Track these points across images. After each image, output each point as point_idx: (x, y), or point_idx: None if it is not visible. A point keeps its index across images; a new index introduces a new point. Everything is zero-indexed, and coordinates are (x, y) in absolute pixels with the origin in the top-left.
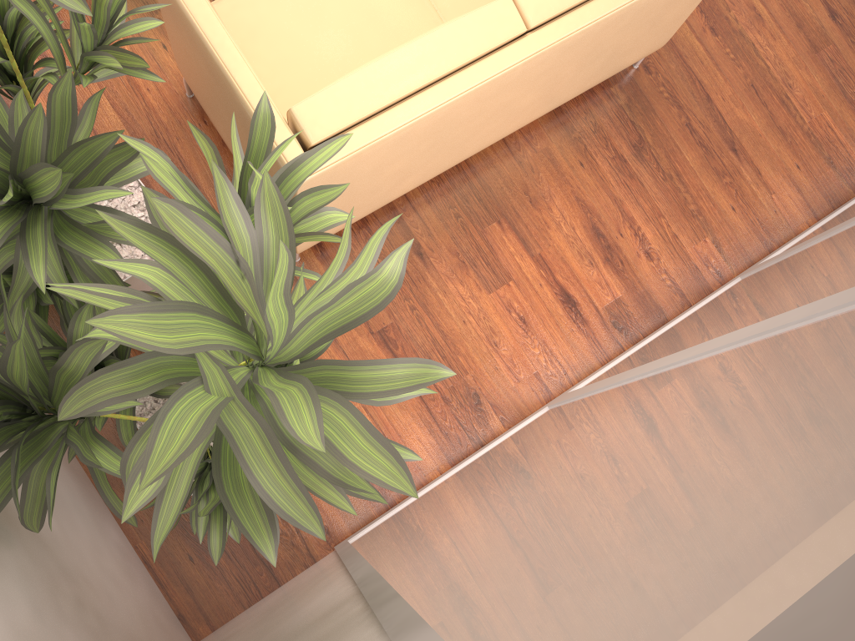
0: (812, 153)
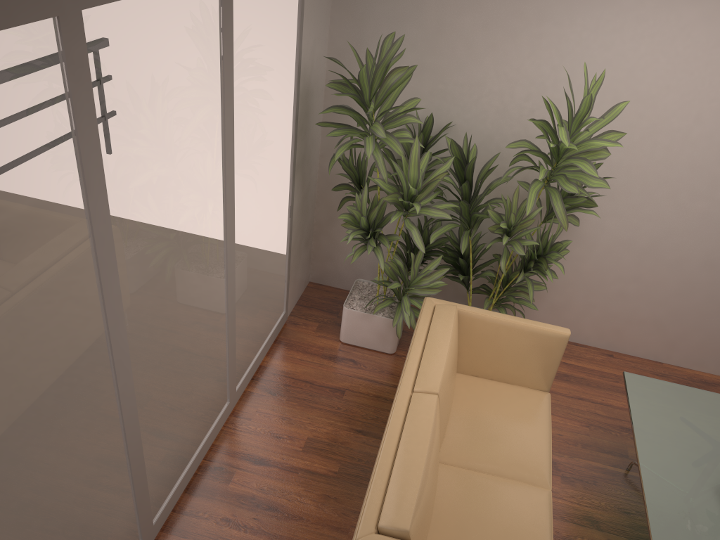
0: None
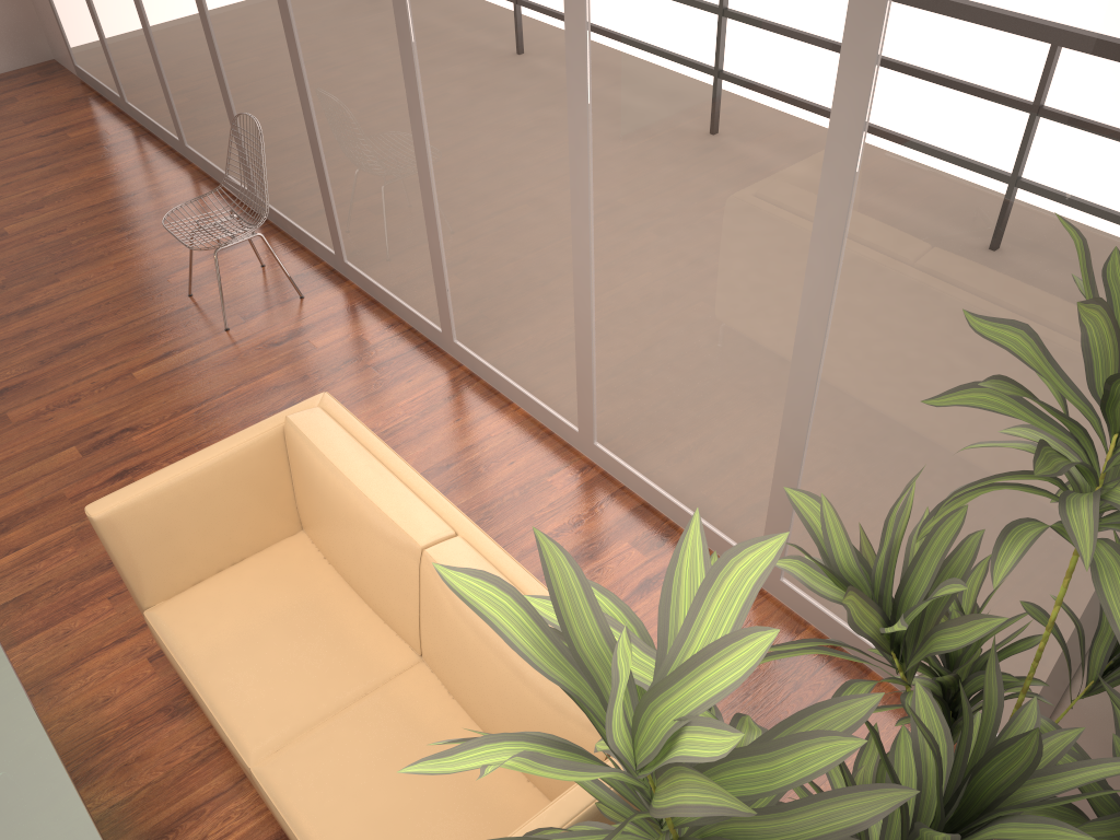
0: (442, 410)
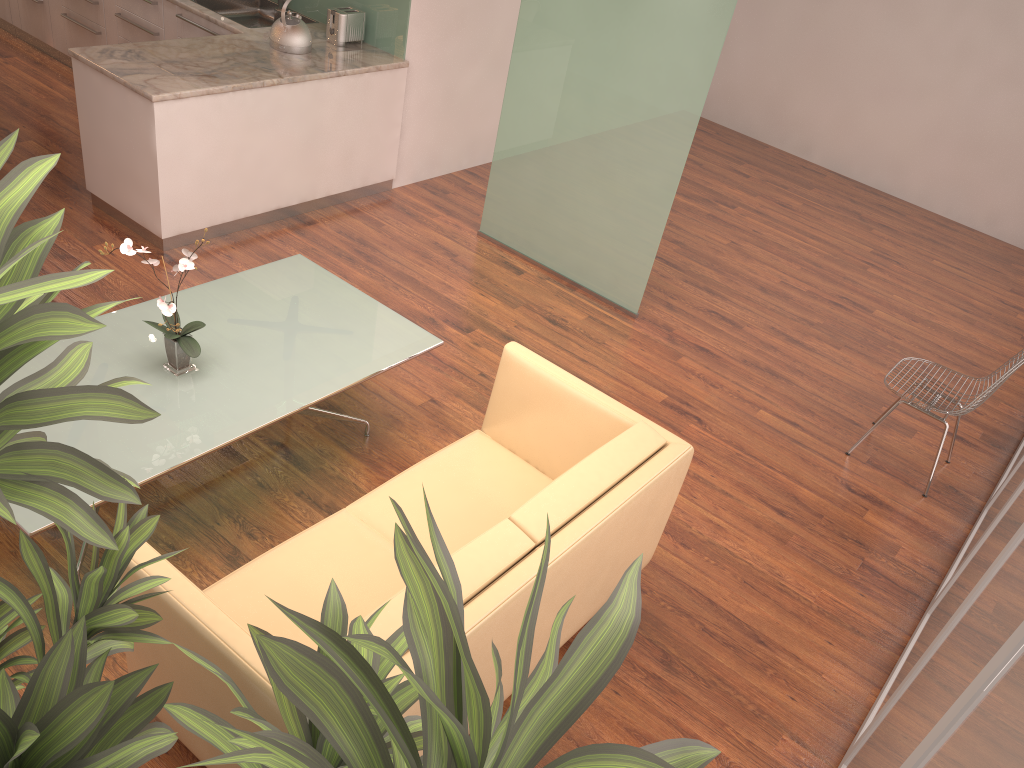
0: (835, 626)
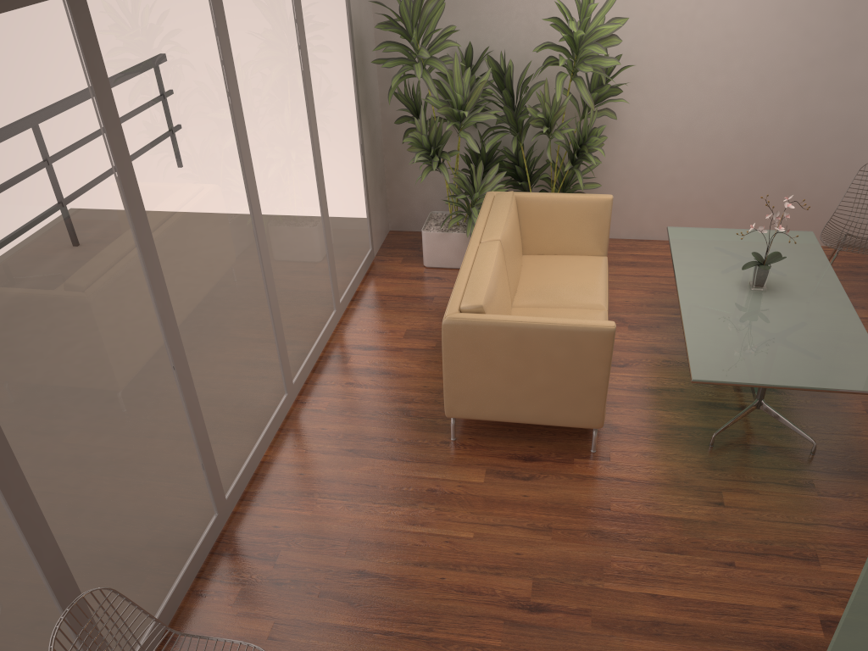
0: (298, 487)
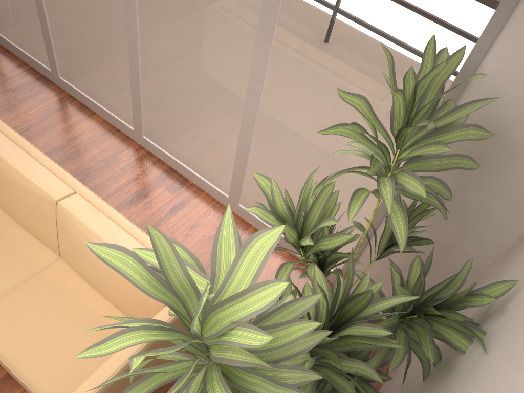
0: (55, 116)
